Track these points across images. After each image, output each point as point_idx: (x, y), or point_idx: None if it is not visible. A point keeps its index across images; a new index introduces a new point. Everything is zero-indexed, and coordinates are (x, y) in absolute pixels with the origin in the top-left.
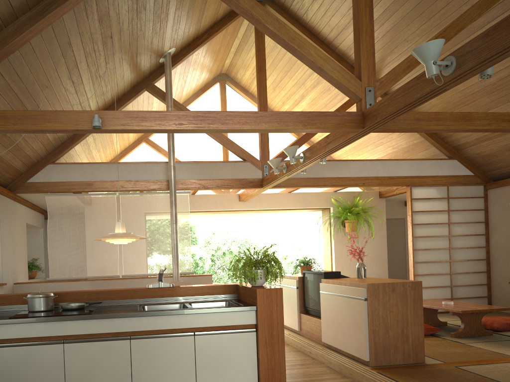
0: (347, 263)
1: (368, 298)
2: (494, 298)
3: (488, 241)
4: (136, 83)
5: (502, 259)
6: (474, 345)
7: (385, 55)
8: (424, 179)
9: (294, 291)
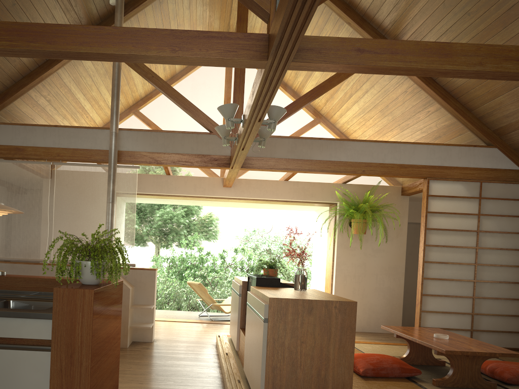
0: (351, 272)
1: (269, 319)
2: None
3: None
4: None
5: None
6: None
7: None
8: (448, 171)
9: (237, 299)
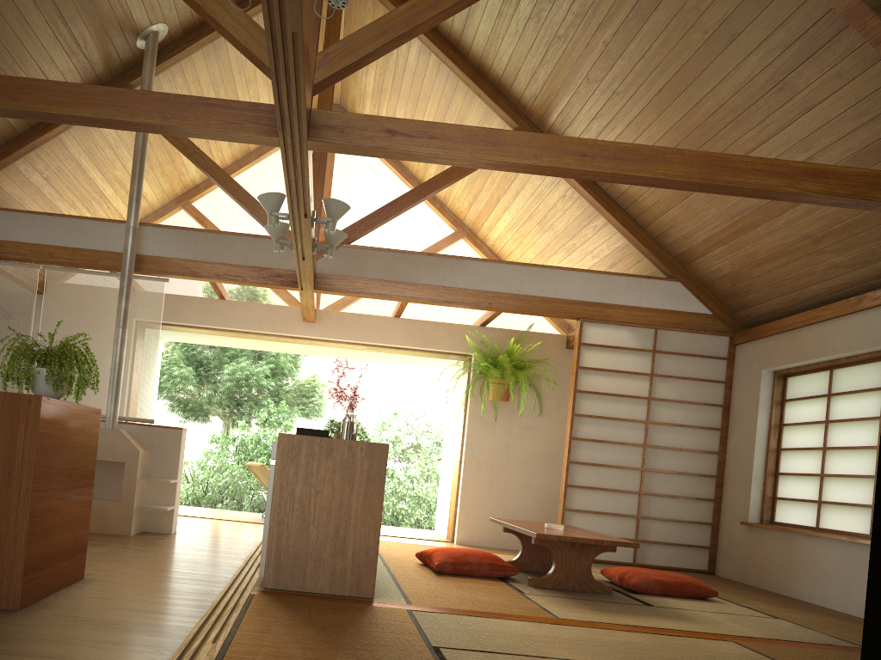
0: (488, 458)
1: (277, 460)
2: (720, 551)
3: (725, 444)
4: (98, 81)
5: (739, 478)
6: (534, 598)
7: (536, 68)
8: (610, 311)
9: None
